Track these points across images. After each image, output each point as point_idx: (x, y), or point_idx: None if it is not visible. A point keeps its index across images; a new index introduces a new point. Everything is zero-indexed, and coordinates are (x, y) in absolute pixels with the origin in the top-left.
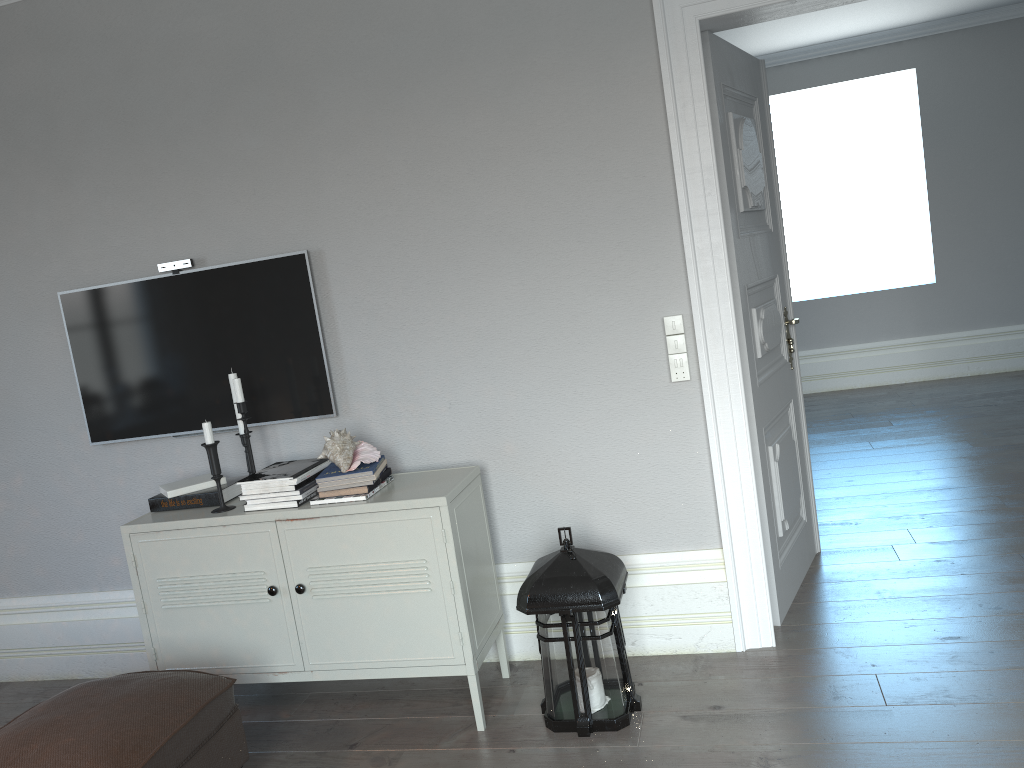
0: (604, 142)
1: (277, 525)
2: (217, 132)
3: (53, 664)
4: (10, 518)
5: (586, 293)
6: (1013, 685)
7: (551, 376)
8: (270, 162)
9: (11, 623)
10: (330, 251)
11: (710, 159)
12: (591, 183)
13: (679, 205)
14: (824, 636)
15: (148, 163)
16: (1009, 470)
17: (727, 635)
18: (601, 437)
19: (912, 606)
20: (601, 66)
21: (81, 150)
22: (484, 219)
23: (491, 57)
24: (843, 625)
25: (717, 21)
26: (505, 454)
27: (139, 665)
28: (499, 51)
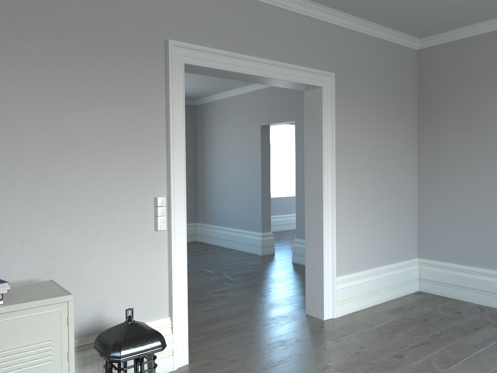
0: (136, 105)
1: None
2: None
3: None
4: None
5: (118, 180)
6: (287, 353)
7: (93, 225)
8: None
9: None
10: None
11: (183, 126)
12: (128, 123)
13: (170, 143)
14: (204, 354)
15: None
16: (200, 281)
17: (170, 362)
18: (116, 260)
19: (224, 335)
20: (139, 68)
21: None
22: (64, 129)
23: (82, 42)
24: (206, 348)
25: (186, 66)
26: (57, 273)
27: None
28: (87, 40)
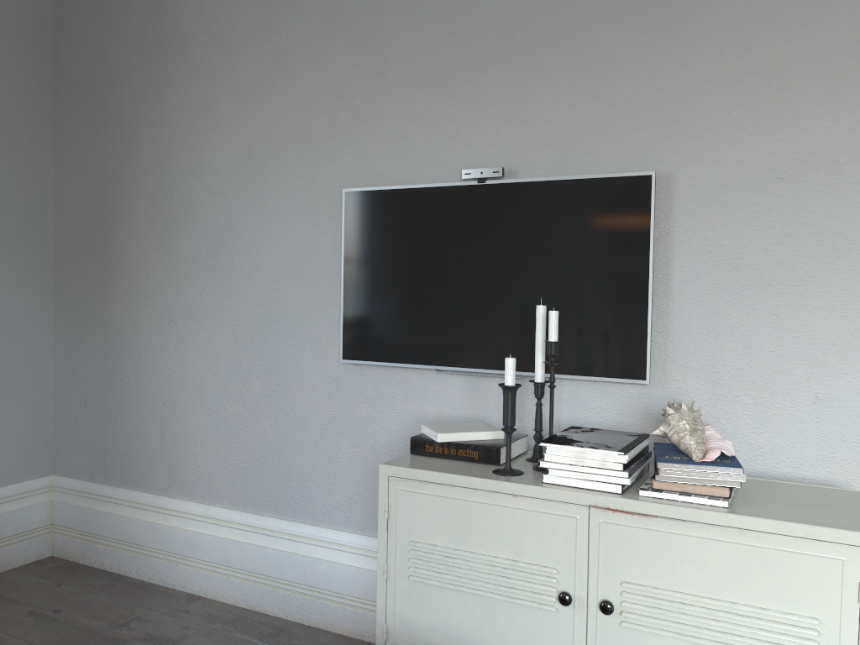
0: None
1: (590, 512)
2: (566, 23)
3: (248, 591)
4: (239, 423)
5: None
6: None
7: None
8: (627, 62)
9: (215, 534)
10: (683, 177)
11: None
12: None
13: None
14: None
15: (474, 55)
16: None
17: None
18: None
19: None
20: None
21: (401, 36)
22: None
23: None
24: None
25: None
26: None
27: (338, 620)
28: None
